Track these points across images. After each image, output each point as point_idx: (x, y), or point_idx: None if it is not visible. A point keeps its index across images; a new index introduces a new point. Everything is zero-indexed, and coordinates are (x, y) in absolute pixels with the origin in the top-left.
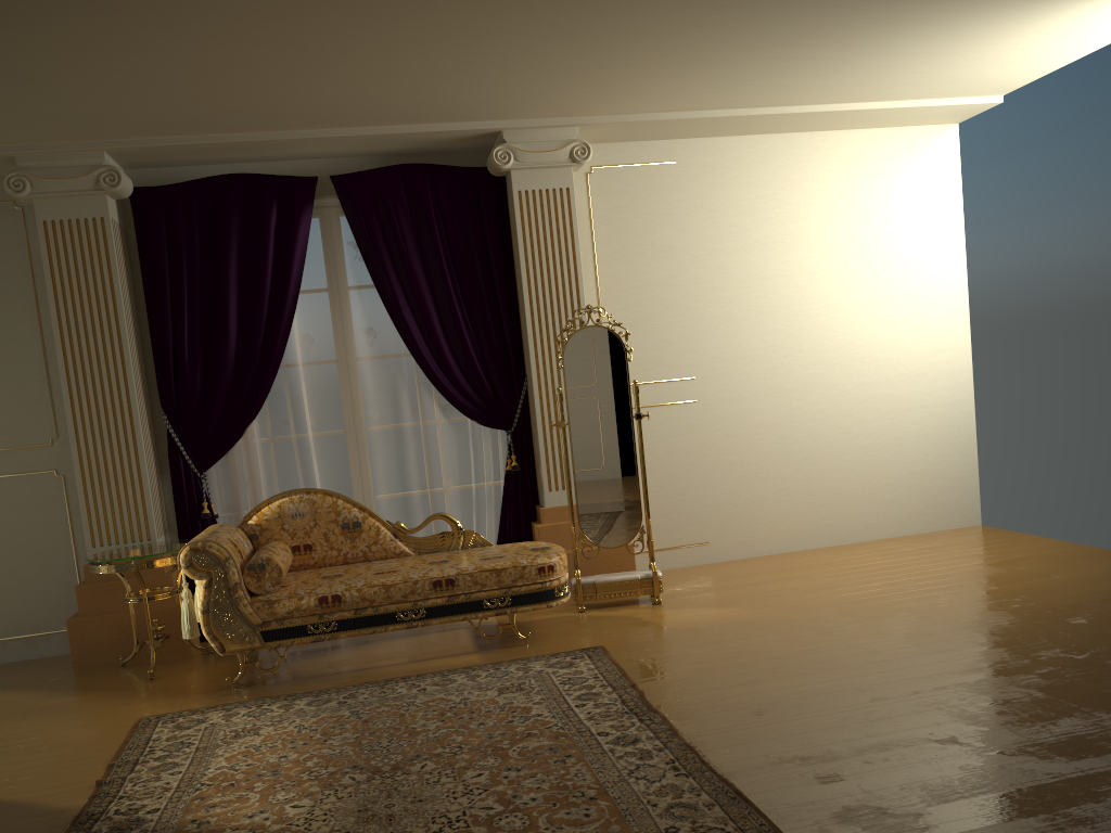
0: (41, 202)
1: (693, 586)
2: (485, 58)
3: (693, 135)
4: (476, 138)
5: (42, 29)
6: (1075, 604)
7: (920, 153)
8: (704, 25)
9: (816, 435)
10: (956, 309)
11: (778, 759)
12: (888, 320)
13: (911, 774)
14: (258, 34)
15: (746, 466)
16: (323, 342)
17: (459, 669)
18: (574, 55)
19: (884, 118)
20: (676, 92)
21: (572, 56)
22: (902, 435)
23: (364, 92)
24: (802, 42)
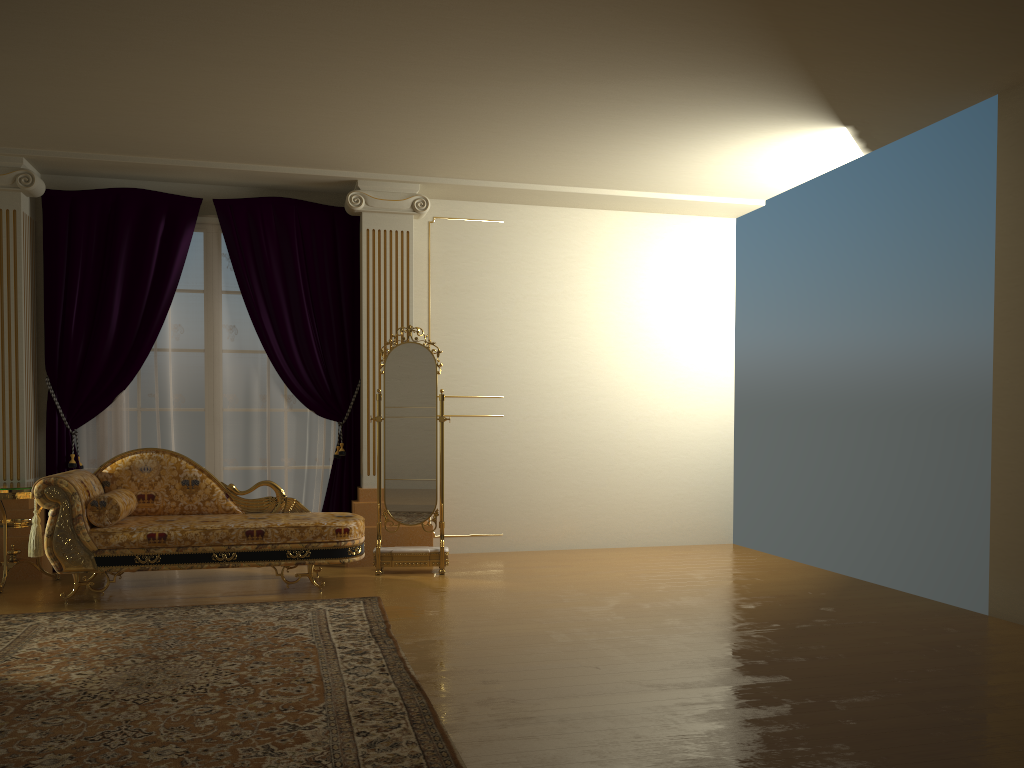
0: None
1: (478, 565)
2: (332, 122)
3: (519, 202)
4: (337, 183)
5: None
6: (756, 597)
7: (703, 238)
8: (502, 118)
9: (601, 454)
10: (724, 365)
11: (462, 669)
12: (667, 367)
13: (550, 683)
14: (145, 83)
15: (540, 474)
16: (192, 332)
17: (256, 603)
18: (404, 129)
19: (673, 207)
20: (496, 166)
21: (403, 129)
22: (672, 462)
23: (238, 136)
24: (585, 140)
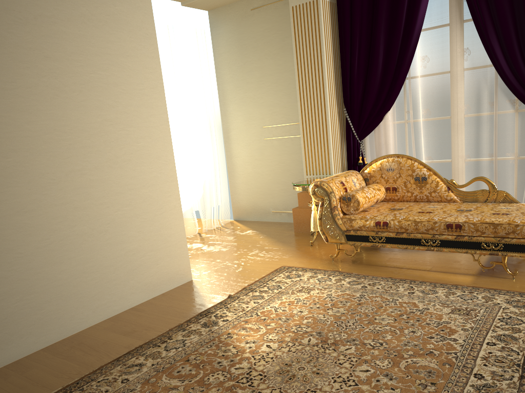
0: None
1: None
2: None
3: None
4: None
5: None
6: None
7: None
8: None
9: None
10: None
11: None
12: None
13: None
14: None
15: None
16: (435, 60)
17: (448, 285)
18: None
19: None
20: None
21: None
22: None
23: None
24: None
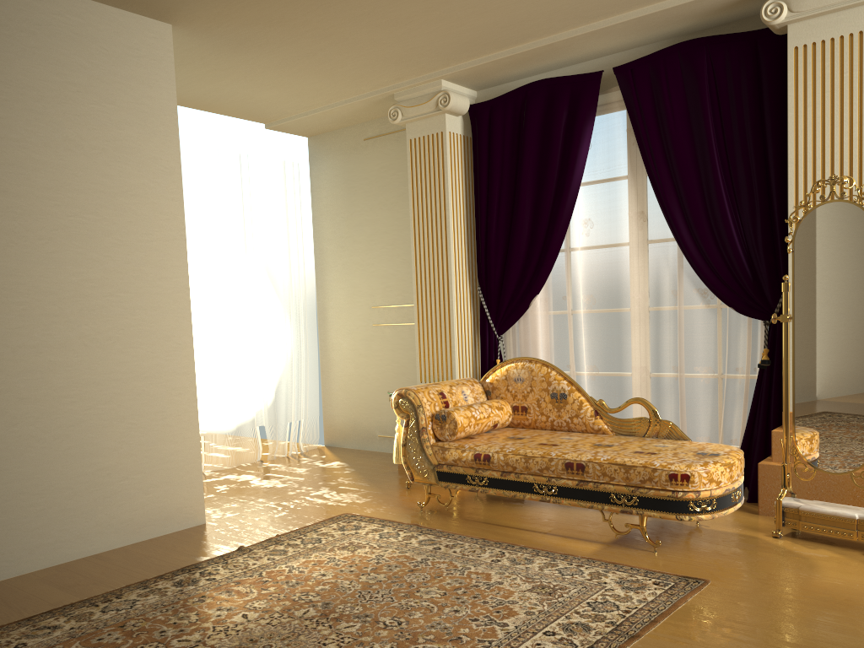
0: (409, 125)
1: None
2: None
3: None
4: None
5: None
6: None
7: None
8: None
9: None
10: None
11: None
12: None
13: None
14: None
15: None
16: (600, 226)
17: (556, 554)
18: None
19: None
20: None
21: None
22: None
23: None
24: None
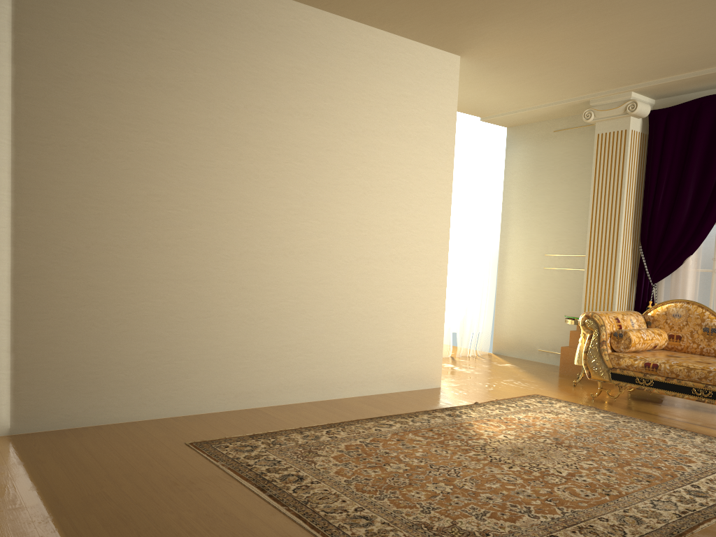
0: (598, 123)
1: None
2: None
3: None
4: None
5: (542, 40)
6: None
7: None
8: None
9: None
10: None
11: None
12: None
13: None
14: (649, 14)
15: None
16: None
17: (710, 436)
18: None
19: None
20: None
21: None
22: None
23: None
24: None
